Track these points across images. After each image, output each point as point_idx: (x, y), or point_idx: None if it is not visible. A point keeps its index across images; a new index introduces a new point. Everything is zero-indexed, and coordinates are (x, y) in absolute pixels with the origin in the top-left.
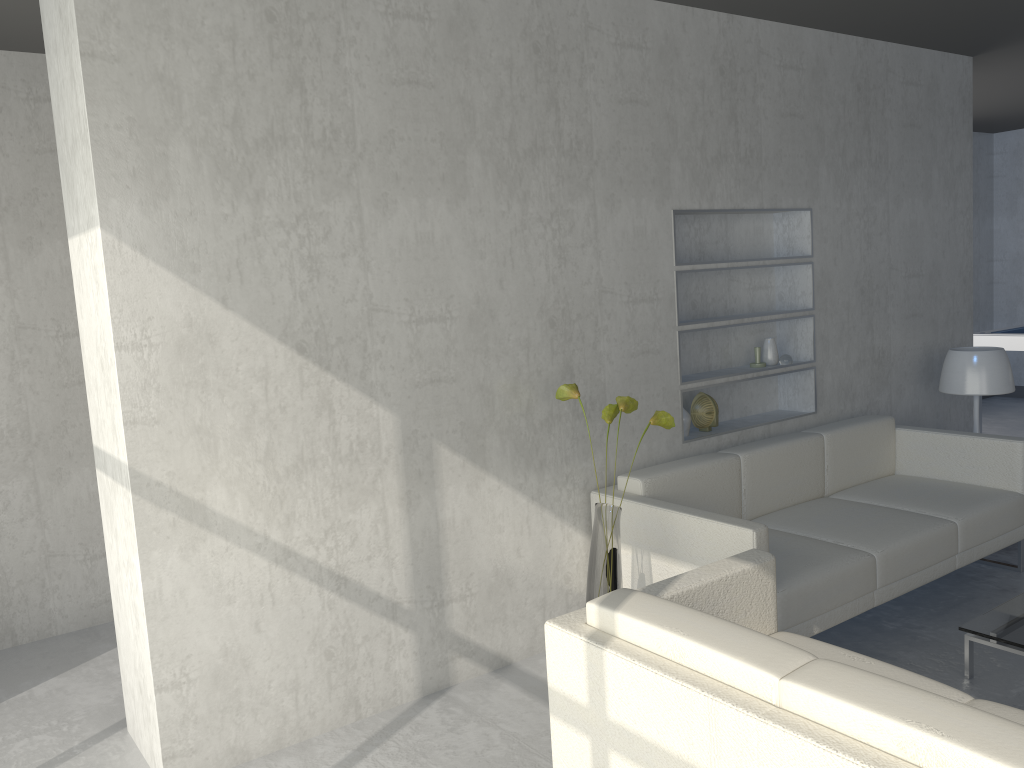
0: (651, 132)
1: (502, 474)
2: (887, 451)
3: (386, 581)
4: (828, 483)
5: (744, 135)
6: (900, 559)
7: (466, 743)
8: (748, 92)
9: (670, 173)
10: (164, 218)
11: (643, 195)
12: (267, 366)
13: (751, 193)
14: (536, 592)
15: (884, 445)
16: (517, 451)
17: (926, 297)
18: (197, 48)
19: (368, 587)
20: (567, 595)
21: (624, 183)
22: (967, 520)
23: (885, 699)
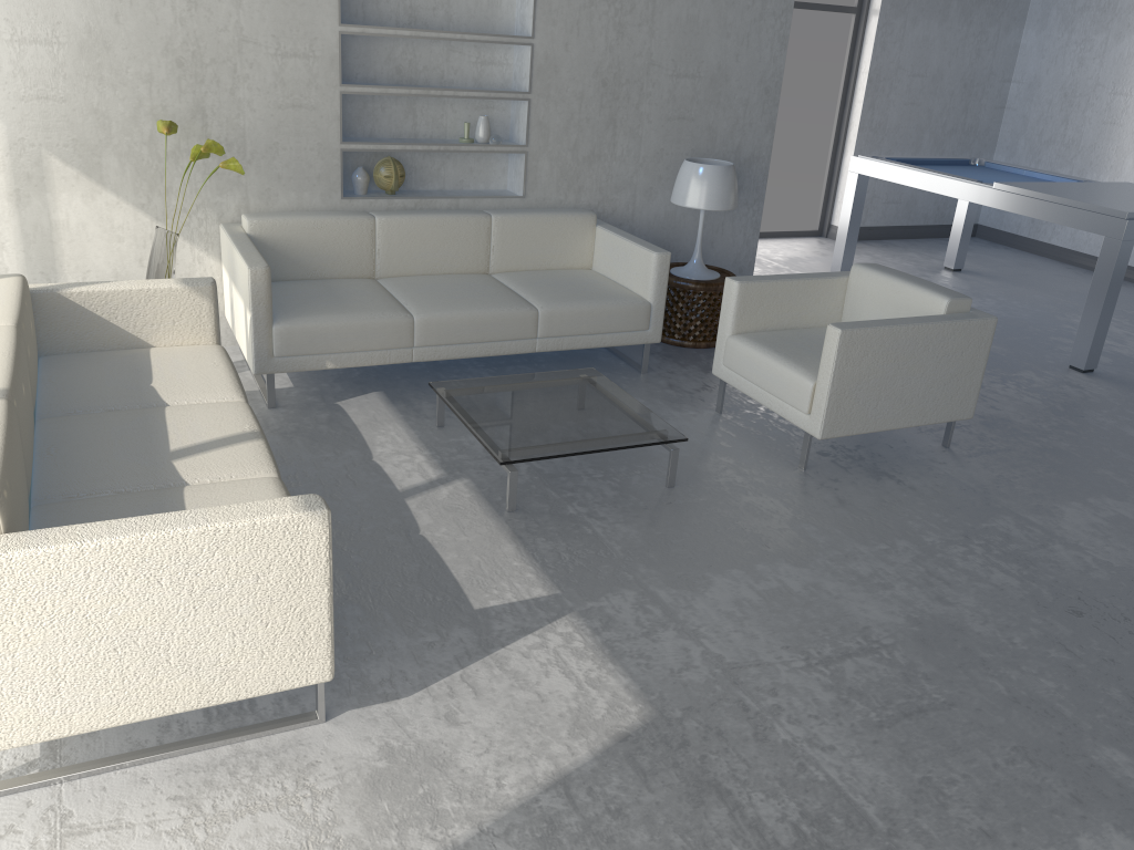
0: None
1: (122, 192)
2: (580, 246)
3: None
4: (493, 262)
5: None
6: (447, 327)
7: None
8: None
9: None
10: None
11: None
12: None
13: None
14: None
15: (576, 239)
16: (139, 175)
17: (703, 102)
18: None
19: None
20: None
21: None
22: (553, 311)
23: None
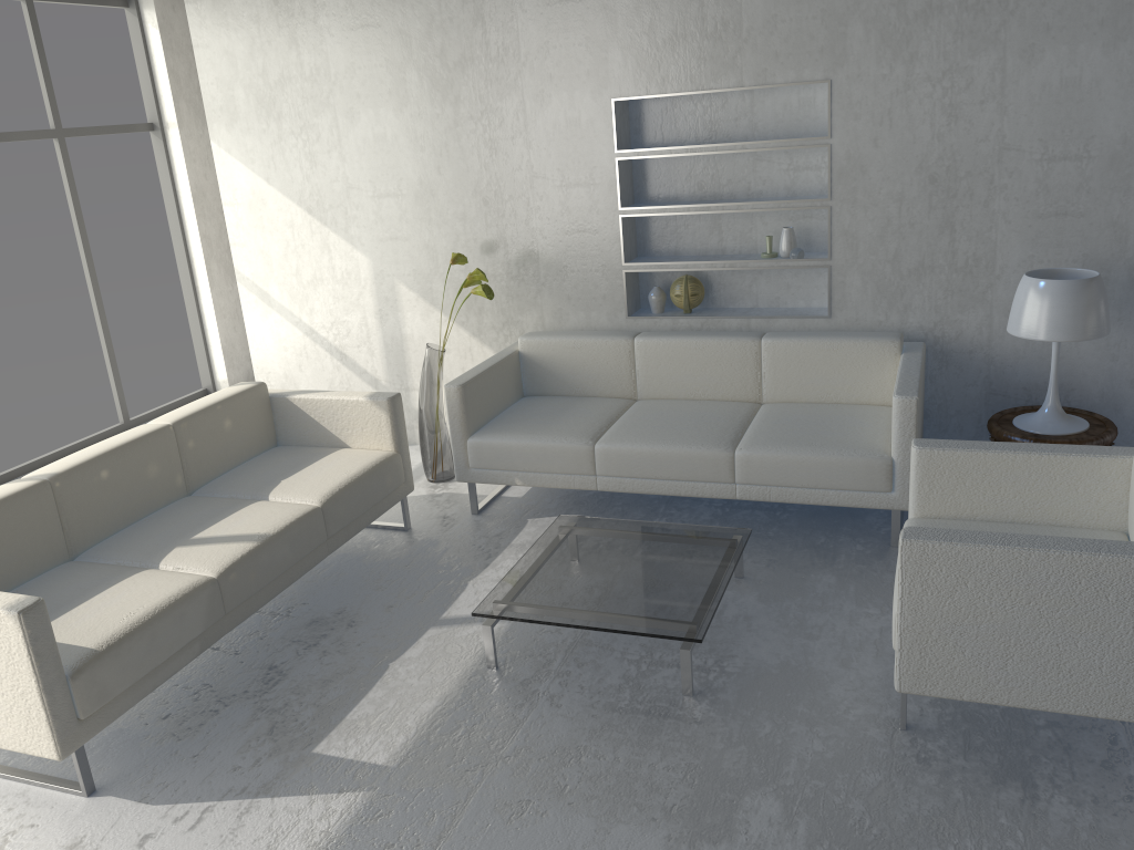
0: (585, 25)
1: (448, 312)
2: (878, 377)
3: (370, 364)
4: (765, 391)
5: (714, 7)
6: (627, 459)
7: None
8: None
9: (609, 63)
10: (236, 133)
11: (576, 88)
12: (292, 220)
13: (724, 71)
14: None
15: (871, 369)
16: (459, 297)
17: (1098, 189)
18: (241, 30)
19: (359, 364)
20: None
21: (554, 78)
22: (751, 455)
23: (116, 437)
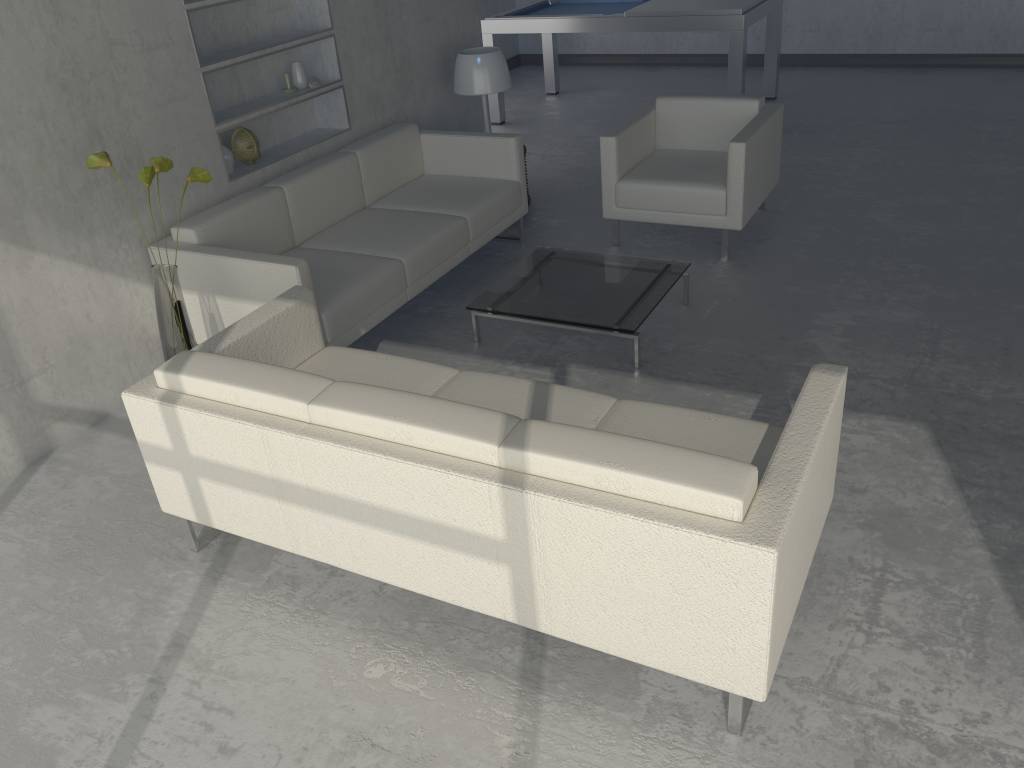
0: None
1: (51, 249)
2: (415, 156)
3: None
4: (368, 195)
5: None
6: (424, 259)
7: (81, 494)
8: None
9: None
10: None
11: None
12: None
13: None
14: (116, 348)
15: (412, 151)
16: (61, 224)
17: (436, 0)
18: None
19: None
20: (148, 343)
21: None
22: (475, 214)
23: (376, 404)
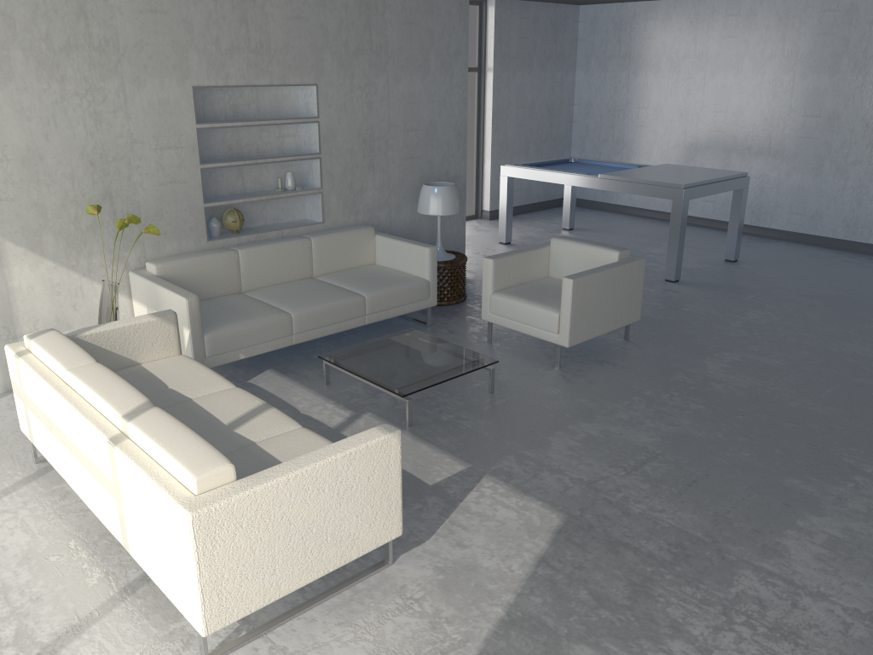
0: (171, 32)
1: (58, 259)
2: (367, 249)
3: None
4: (315, 269)
5: (254, 33)
6: (312, 317)
7: (13, 415)
8: (257, 2)
9: (189, 61)
10: None
11: (166, 76)
12: None
13: (262, 74)
14: None
15: (364, 246)
16: (69, 245)
17: (423, 145)
18: None
19: None
20: None
21: (148, 68)
22: (374, 295)
23: (94, 378)
